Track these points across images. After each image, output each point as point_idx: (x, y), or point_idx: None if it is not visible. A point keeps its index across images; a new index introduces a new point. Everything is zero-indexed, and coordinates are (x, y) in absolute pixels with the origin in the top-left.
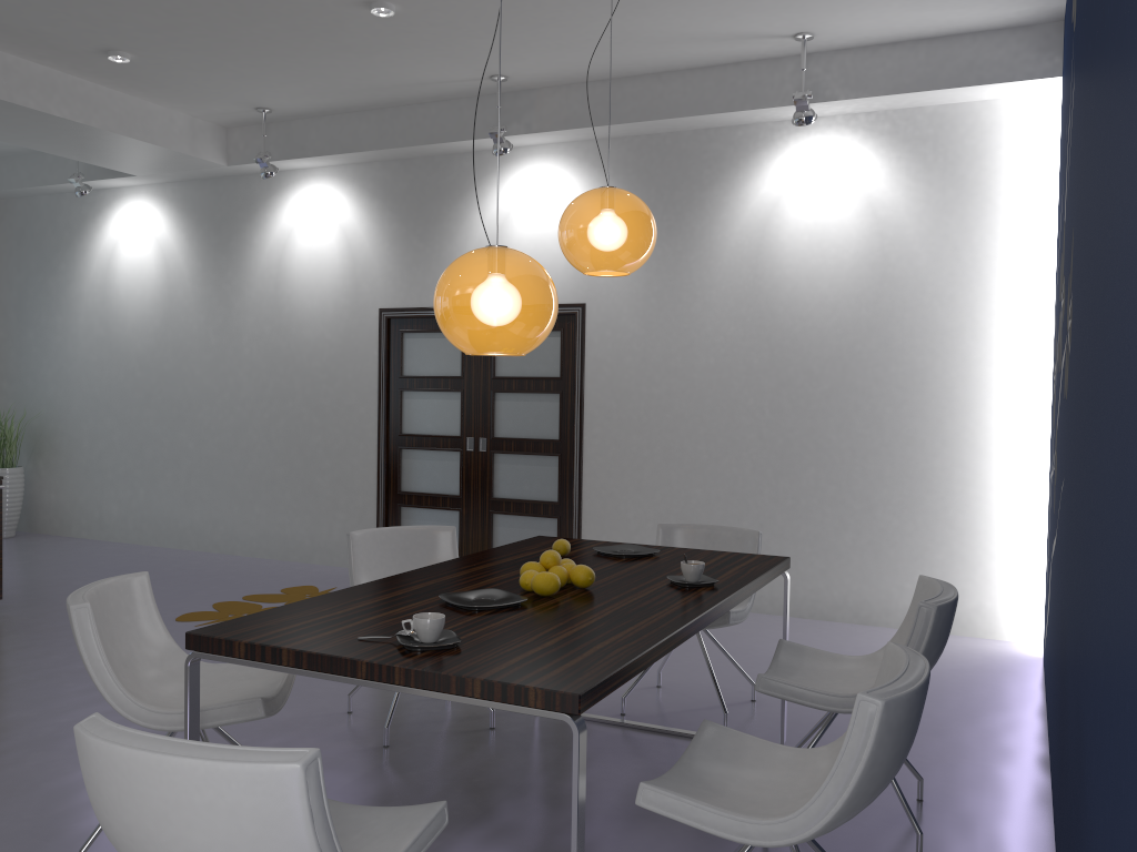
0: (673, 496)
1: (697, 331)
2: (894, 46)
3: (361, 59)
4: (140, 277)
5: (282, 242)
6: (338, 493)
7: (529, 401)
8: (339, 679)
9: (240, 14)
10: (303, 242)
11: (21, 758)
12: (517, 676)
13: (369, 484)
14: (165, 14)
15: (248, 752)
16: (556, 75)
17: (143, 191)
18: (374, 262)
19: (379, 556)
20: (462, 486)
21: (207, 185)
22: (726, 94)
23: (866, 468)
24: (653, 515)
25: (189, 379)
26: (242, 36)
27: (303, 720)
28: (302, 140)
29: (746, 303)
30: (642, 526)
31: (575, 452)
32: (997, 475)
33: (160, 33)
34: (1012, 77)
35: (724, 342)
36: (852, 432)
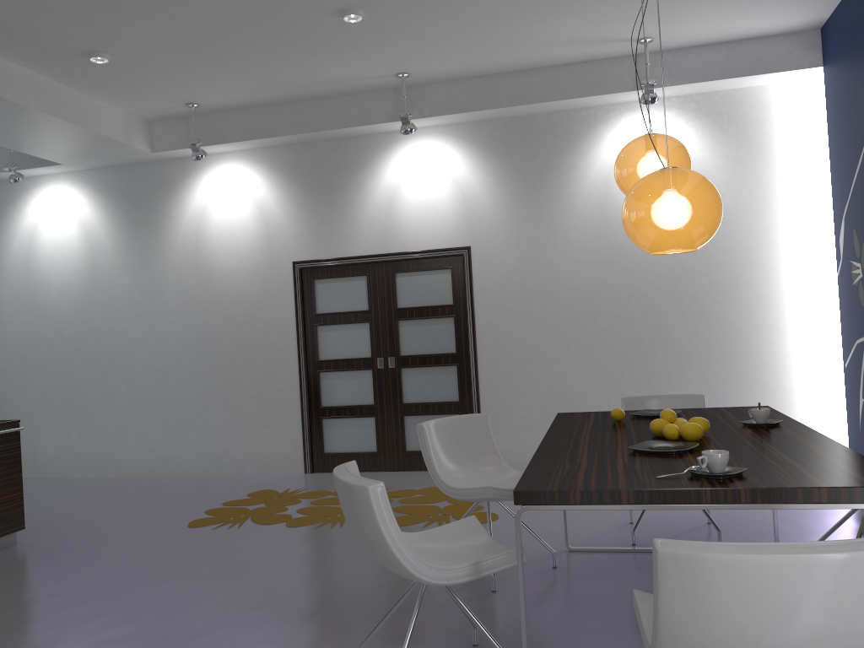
0: (554, 387)
1: (562, 261)
2: (702, 47)
3: (304, 59)
4: (63, 250)
5: (199, 213)
6: (265, 413)
7: (427, 324)
8: (683, 507)
9: (229, 20)
10: (219, 212)
11: (204, 646)
12: (845, 482)
13: (293, 403)
14: (165, 20)
15: (859, 542)
16: (448, 73)
17: (62, 178)
18: (285, 225)
19: (440, 441)
20: (376, 397)
21: (124, 170)
22: (579, 84)
23: (700, 351)
24: (539, 403)
25: (117, 332)
26: (219, 39)
27: (402, 583)
28: (221, 129)
29: (599, 238)
30: (530, 412)
31: (471, 360)
32: (795, 347)
33: (148, 37)
34: (788, 67)
35: (584, 267)
36: (687, 326)
